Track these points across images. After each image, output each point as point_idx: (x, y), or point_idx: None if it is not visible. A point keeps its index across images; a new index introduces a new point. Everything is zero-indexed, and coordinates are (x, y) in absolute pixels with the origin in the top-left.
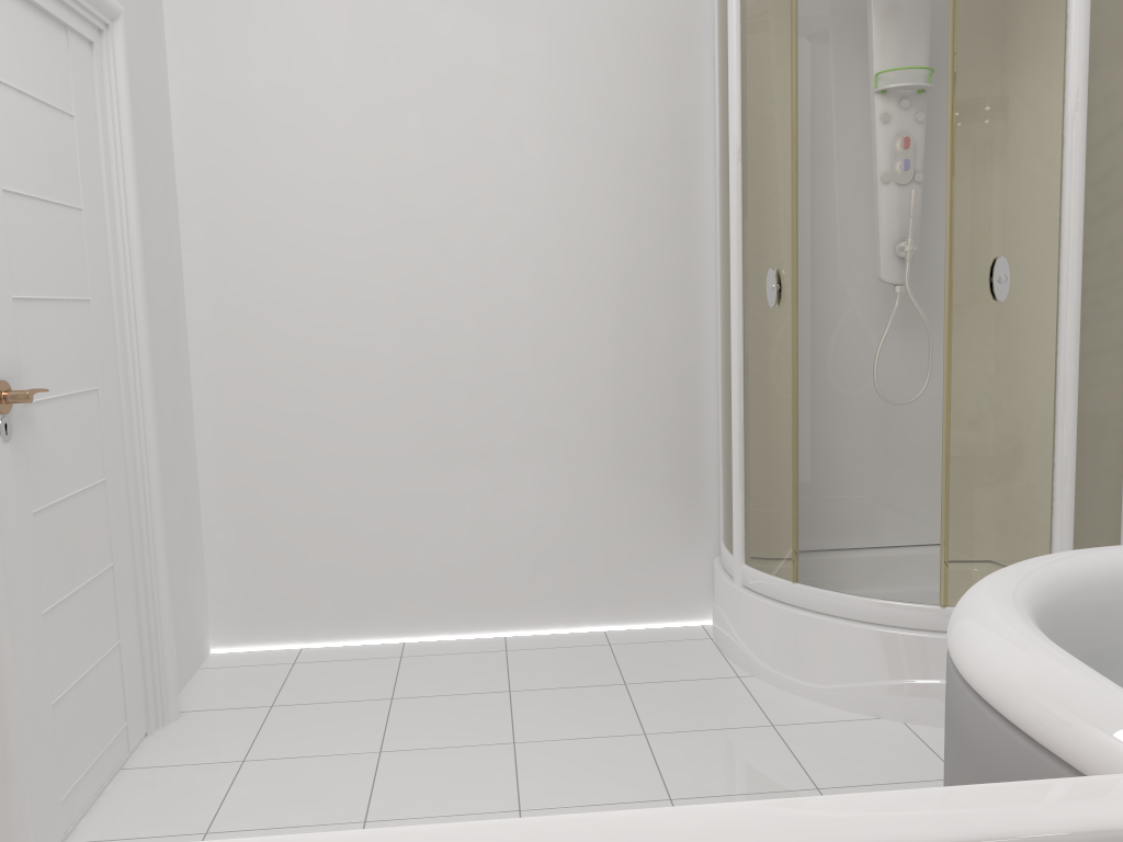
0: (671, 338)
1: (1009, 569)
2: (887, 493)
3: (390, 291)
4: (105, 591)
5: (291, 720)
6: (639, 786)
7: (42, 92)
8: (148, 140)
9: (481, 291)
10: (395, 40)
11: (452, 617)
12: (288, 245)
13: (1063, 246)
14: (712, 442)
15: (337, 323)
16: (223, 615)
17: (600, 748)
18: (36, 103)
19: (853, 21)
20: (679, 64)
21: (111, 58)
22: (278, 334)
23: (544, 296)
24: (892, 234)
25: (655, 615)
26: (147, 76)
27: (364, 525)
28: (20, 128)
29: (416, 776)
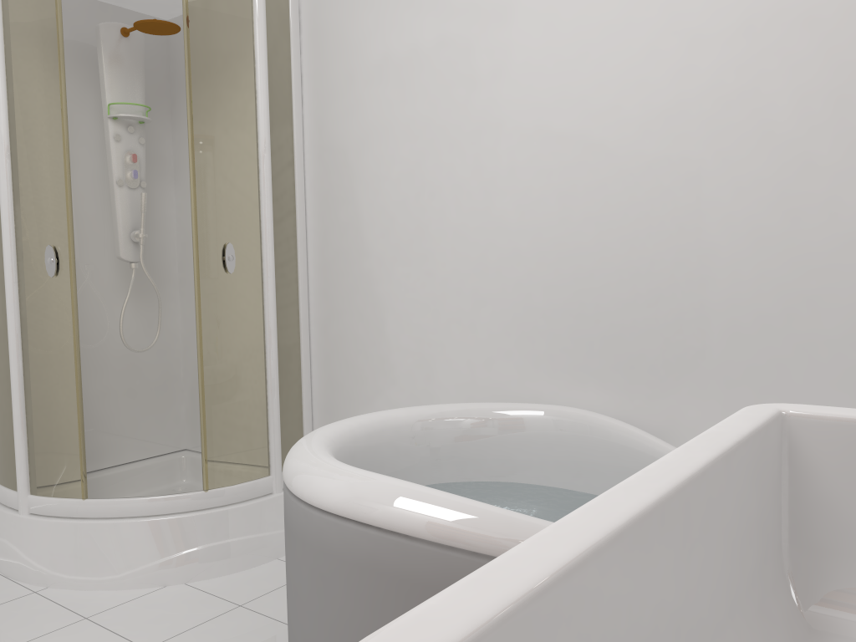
0: None
1: (306, 440)
2: (129, 421)
3: None
4: None
5: None
6: None
7: None
8: None
9: None
10: None
11: None
12: None
13: (263, 238)
14: None
15: None
16: None
17: None
18: None
19: (83, 60)
20: None
21: None
22: None
23: None
24: (127, 224)
25: None
26: None
27: None
28: None
29: None
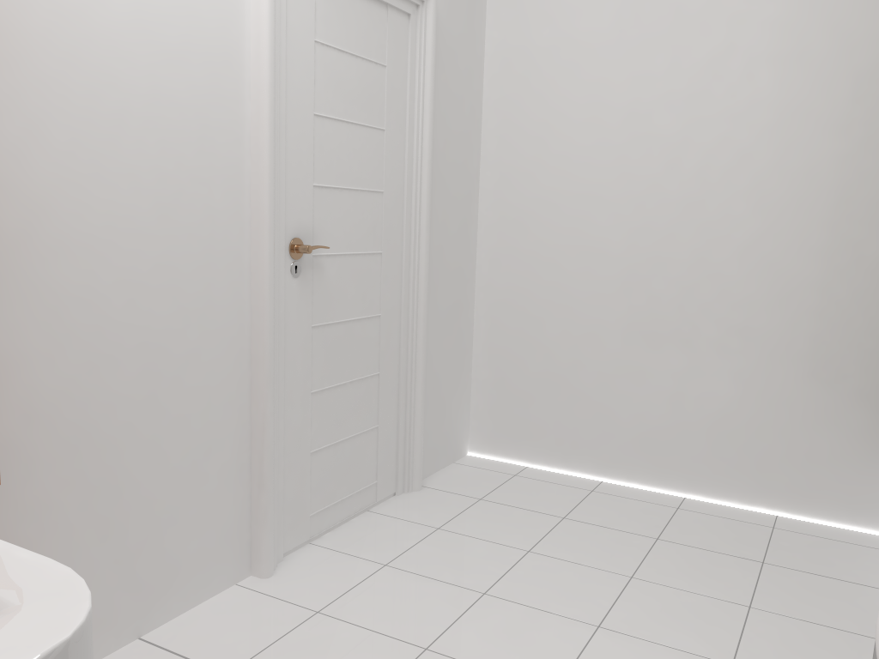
0: None
1: None
2: None
3: (624, 199)
4: (369, 389)
5: (485, 512)
6: (712, 645)
7: (358, 50)
8: (457, 83)
9: (700, 202)
10: None
11: (642, 471)
12: (552, 160)
13: None
14: None
15: (580, 223)
16: (478, 430)
17: (700, 604)
18: (352, 57)
19: None
20: None
21: (423, 24)
22: (537, 229)
23: (757, 210)
24: None
25: (830, 514)
26: (463, 36)
27: (583, 383)
28: (335, 74)
29: (540, 576)
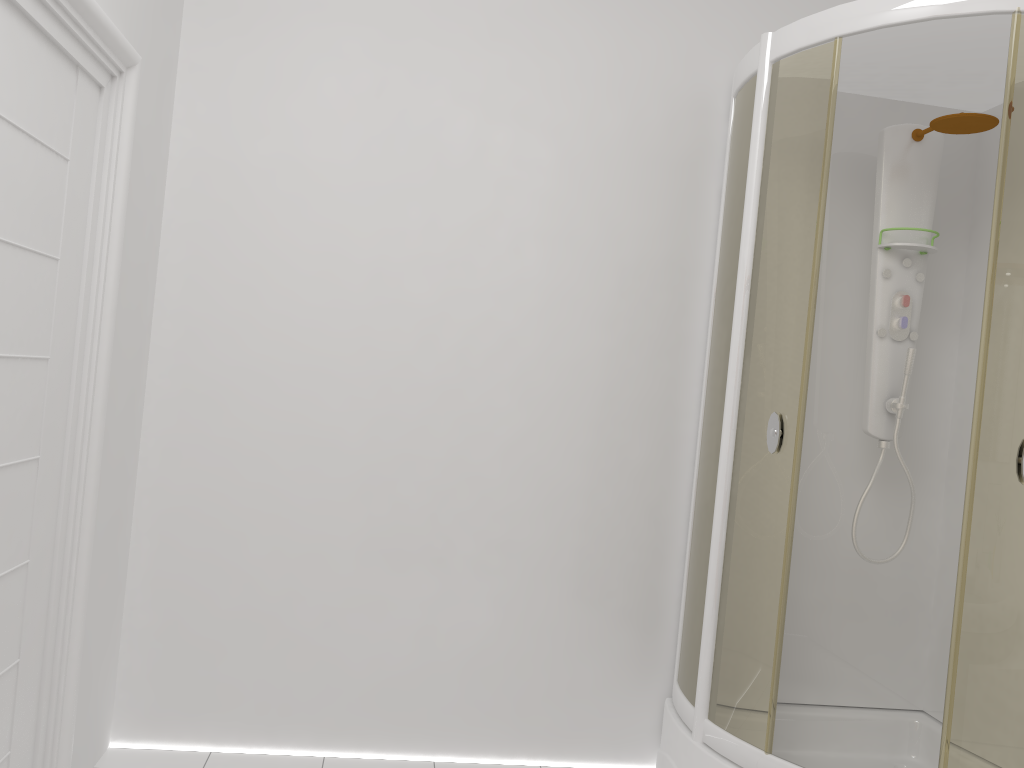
0: (646, 462)
1: None
2: (847, 650)
3: (366, 378)
4: (4, 694)
5: None
6: None
7: (38, 130)
8: (140, 194)
9: (460, 390)
10: (408, 130)
11: (379, 734)
12: (267, 318)
13: None
14: (675, 575)
15: (305, 405)
16: (130, 705)
17: None
18: (30, 141)
19: (857, 176)
20: (685, 193)
21: (119, 106)
22: (240, 409)
23: (523, 404)
24: (883, 388)
25: (595, 754)
26: (151, 129)
27: (300, 622)
28: (6, 165)
29: None
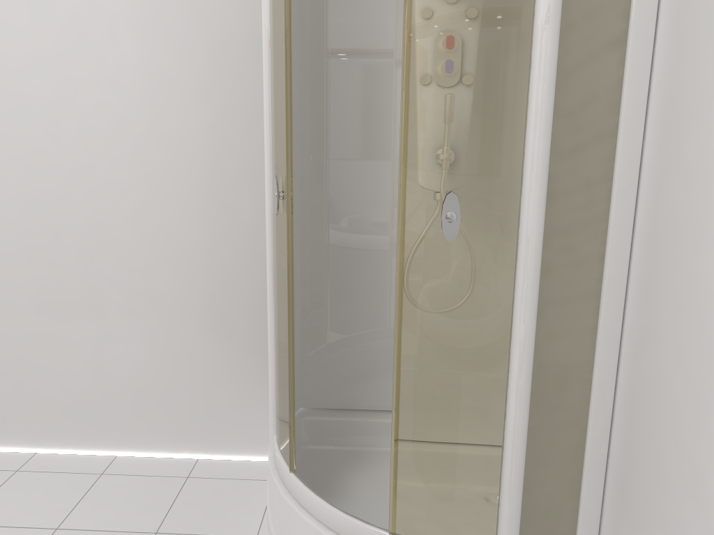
0: (255, 219)
1: None
2: None
3: (10, 166)
4: None
5: None
6: None
7: None
8: None
9: (87, 170)
10: None
11: (75, 437)
12: None
13: (524, 184)
14: None
15: None
16: None
17: None
18: None
19: None
20: None
21: None
22: None
23: (141, 177)
24: None
25: (242, 450)
26: None
27: (0, 359)
28: None
29: None
